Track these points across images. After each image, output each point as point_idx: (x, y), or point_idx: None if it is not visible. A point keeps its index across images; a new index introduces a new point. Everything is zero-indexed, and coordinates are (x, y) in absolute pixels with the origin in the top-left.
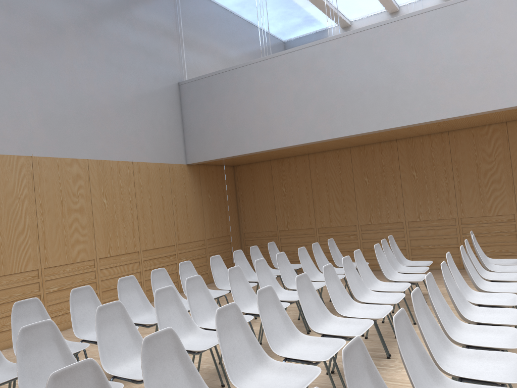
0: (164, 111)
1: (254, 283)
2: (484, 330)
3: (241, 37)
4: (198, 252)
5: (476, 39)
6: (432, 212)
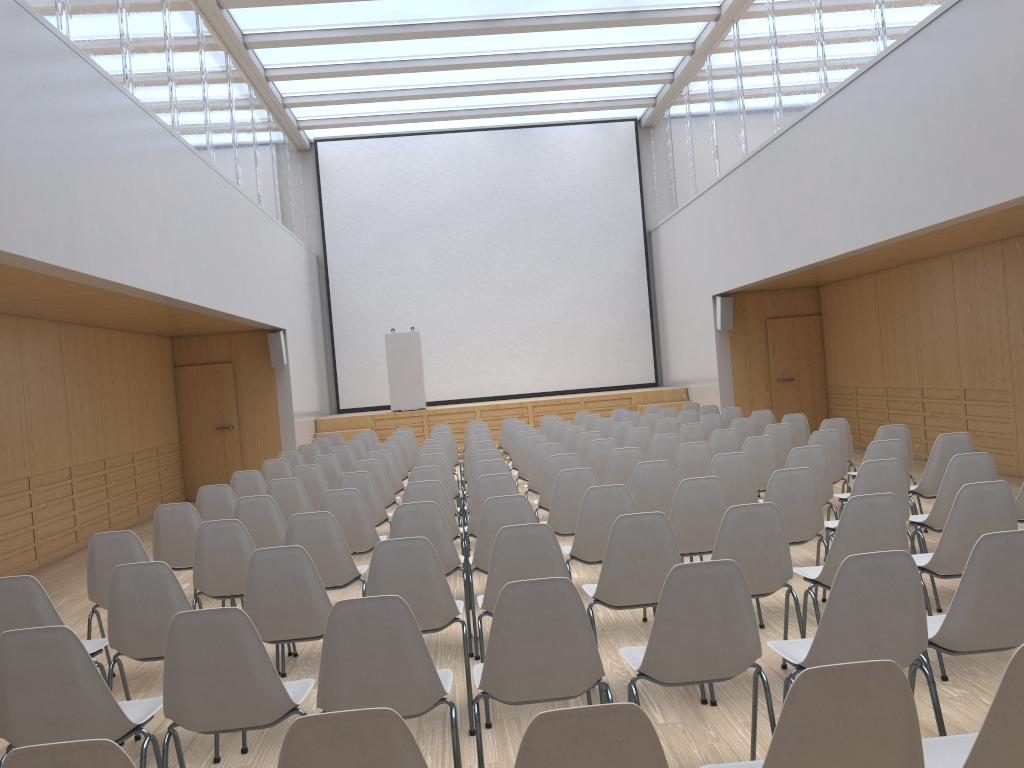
0: None
1: None
2: None
3: None
4: None
5: None
6: None
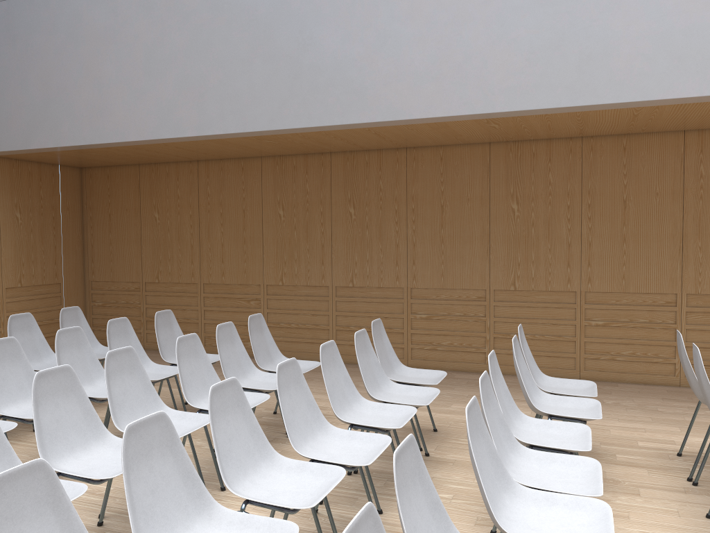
0: None
1: None
2: None
3: None
4: None
5: None
6: (372, 275)
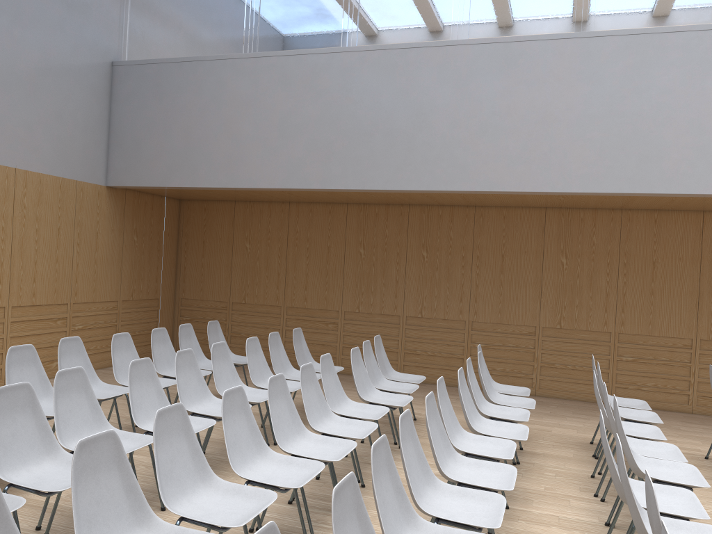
0: (82, 100)
1: (175, 380)
2: (465, 495)
3: (217, 16)
4: (104, 319)
5: (526, 95)
6: (439, 308)
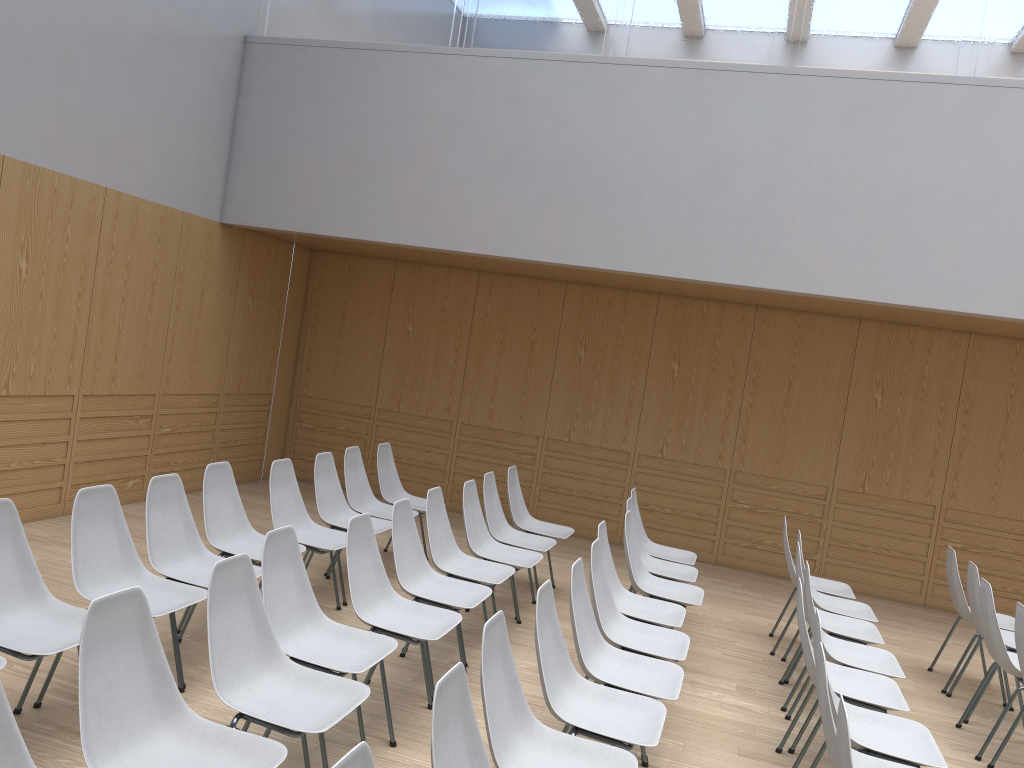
0: (201, 91)
1: None
2: None
3: None
4: (199, 419)
5: (878, 159)
6: (689, 448)
